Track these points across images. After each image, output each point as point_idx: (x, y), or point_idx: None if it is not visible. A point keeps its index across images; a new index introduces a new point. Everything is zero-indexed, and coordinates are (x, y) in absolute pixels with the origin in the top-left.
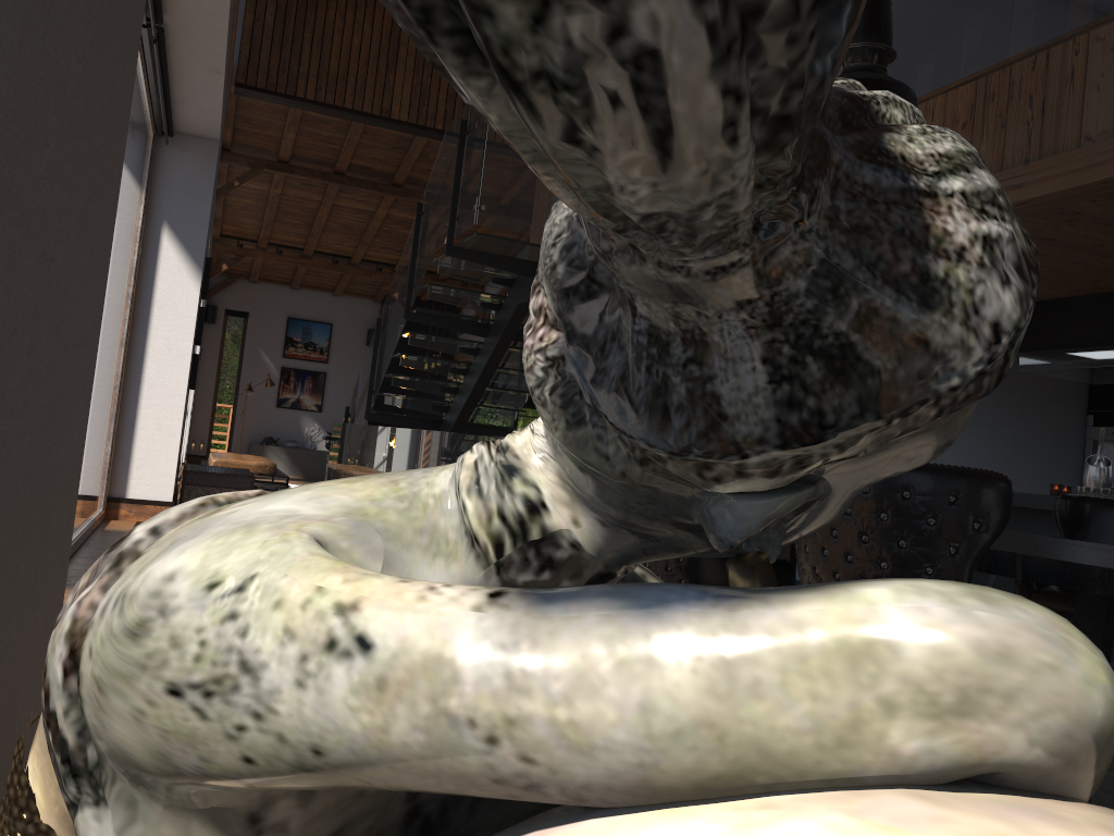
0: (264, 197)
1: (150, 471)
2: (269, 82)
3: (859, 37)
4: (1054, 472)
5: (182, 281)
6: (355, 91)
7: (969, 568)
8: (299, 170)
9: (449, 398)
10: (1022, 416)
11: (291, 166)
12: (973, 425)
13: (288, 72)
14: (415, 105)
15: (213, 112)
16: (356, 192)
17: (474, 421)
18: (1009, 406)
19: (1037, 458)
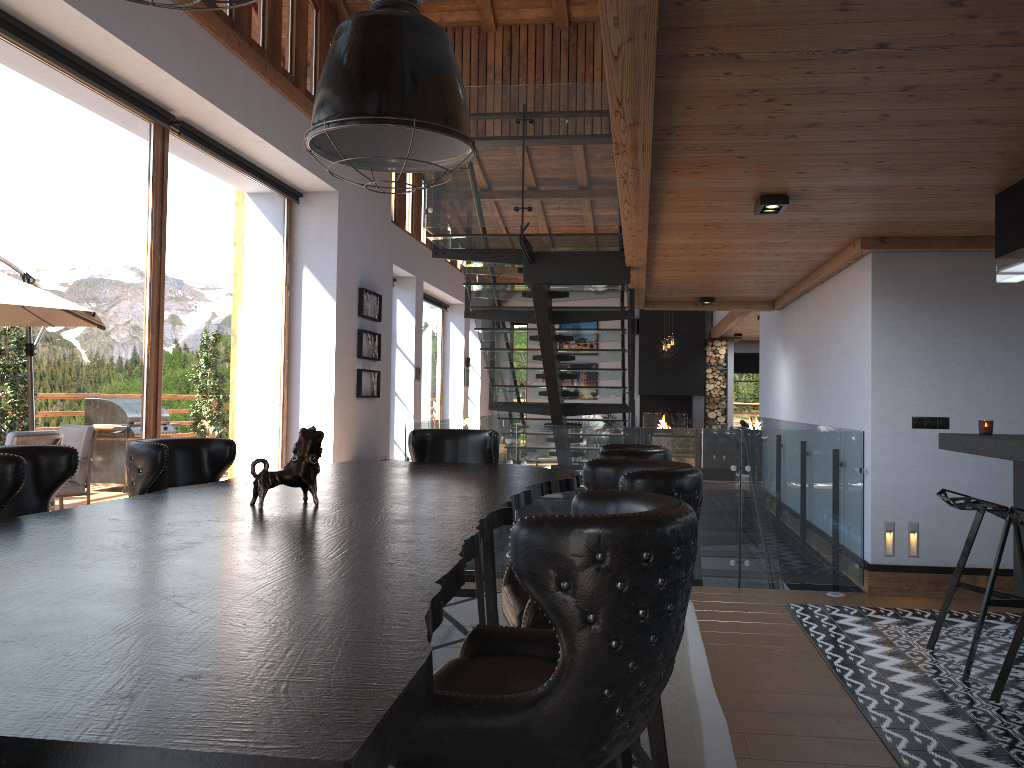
0: None
1: None
2: None
3: None
4: None
5: (321, 312)
6: None
7: None
8: None
9: (711, 374)
10: None
11: None
12: None
13: None
14: None
15: (304, 172)
16: None
17: None
18: None
19: None
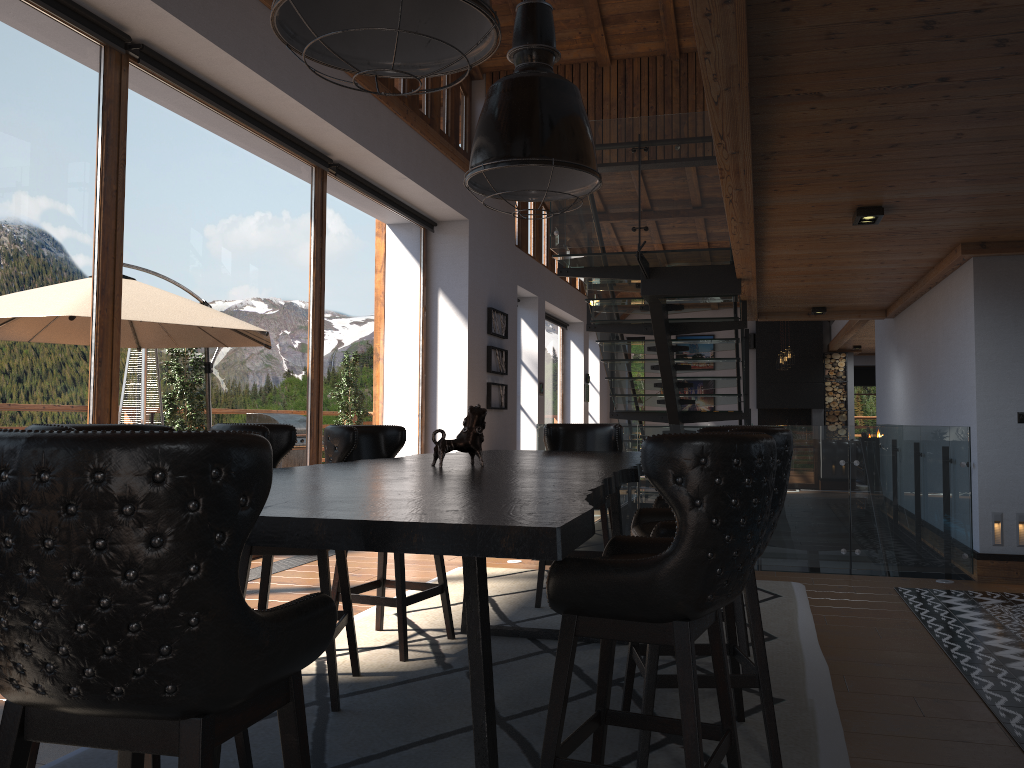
0: None
1: None
2: None
3: (513, 45)
4: None
5: (455, 330)
6: None
7: None
8: None
9: (830, 387)
10: None
11: None
12: None
13: None
14: None
15: (439, 203)
16: None
17: None
18: None
19: None
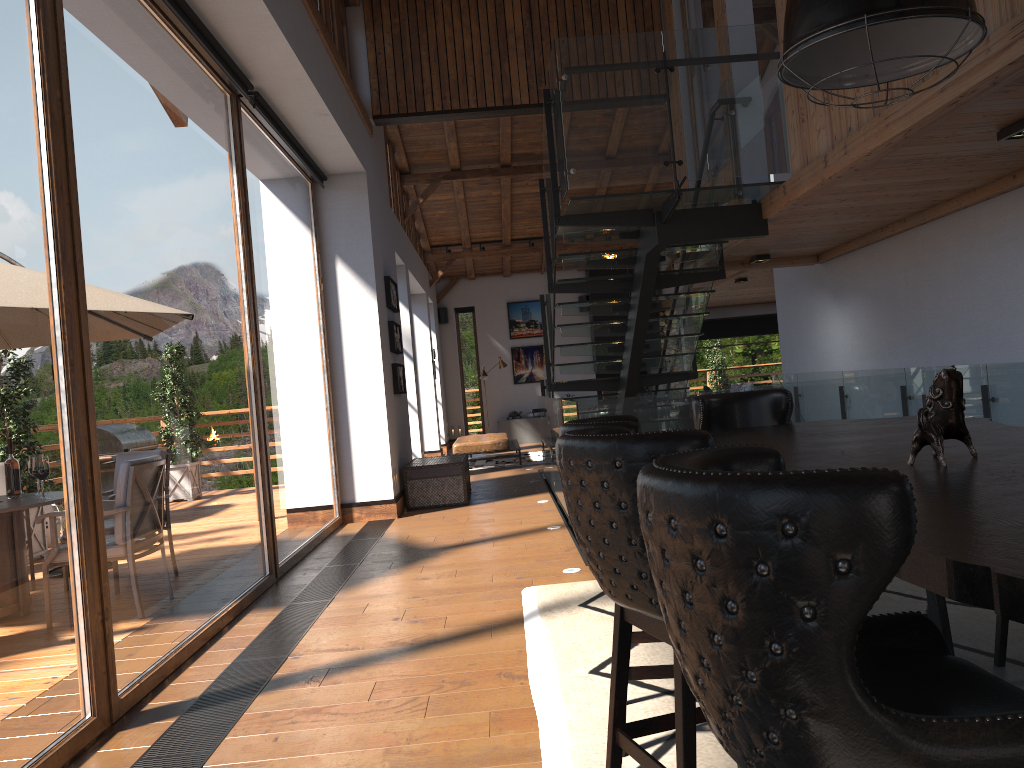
0: (453, 204)
1: (370, 476)
2: (400, 106)
3: None
4: None
5: (361, 304)
6: (476, 91)
7: (843, 639)
8: (470, 173)
9: None
10: None
11: (462, 171)
12: None
13: (414, 92)
14: (532, 85)
15: (345, 150)
16: (527, 178)
17: (664, 369)
18: None
19: None
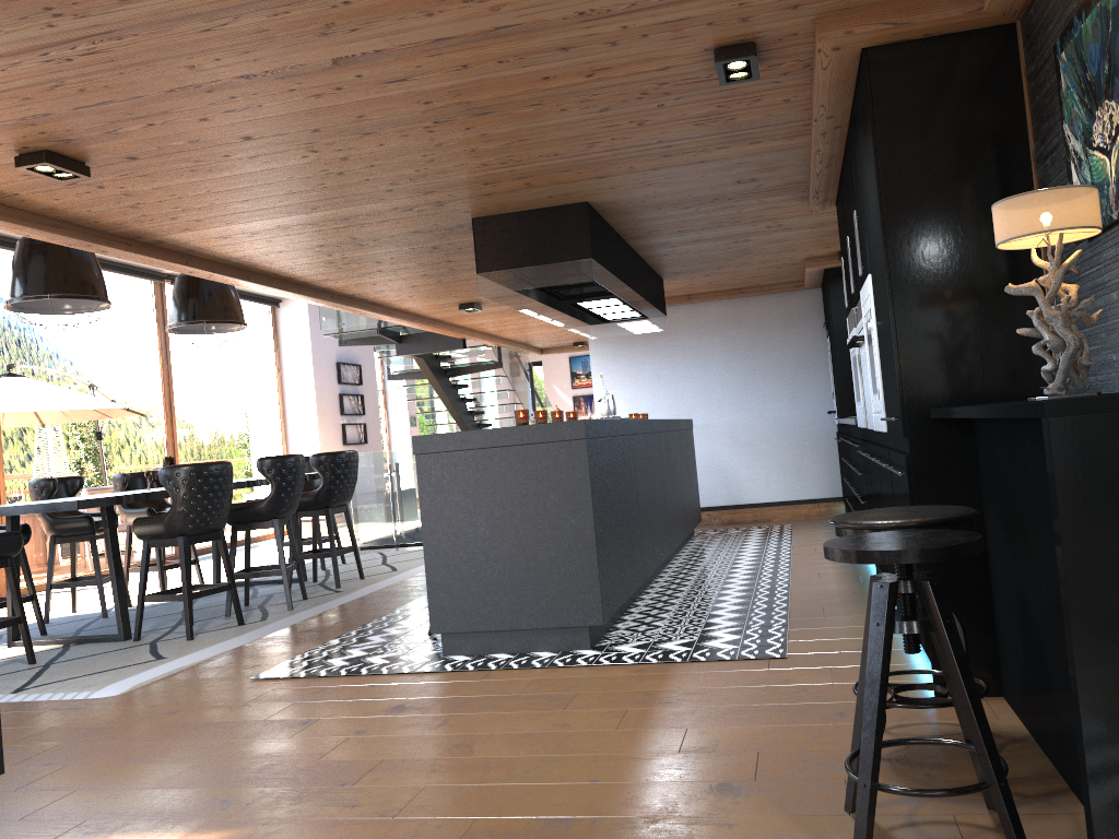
0: None
1: None
2: None
3: None
4: (802, 387)
5: (304, 385)
6: None
7: None
8: None
9: None
10: (755, 348)
11: None
12: (705, 366)
13: None
14: None
15: None
16: None
17: None
18: (740, 343)
19: (780, 379)
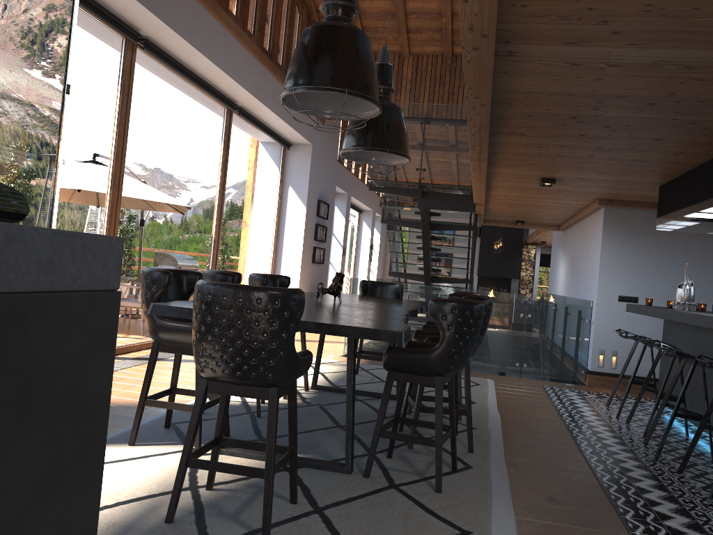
0: None
1: None
2: None
3: None
4: None
5: (297, 212)
6: None
7: (152, 300)
8: None
9: (524, 266)
10: None
11: None
12: (701, 266)
13: None
14: None
15: (296, 134)
16: None
17: None
18: None
19: None
